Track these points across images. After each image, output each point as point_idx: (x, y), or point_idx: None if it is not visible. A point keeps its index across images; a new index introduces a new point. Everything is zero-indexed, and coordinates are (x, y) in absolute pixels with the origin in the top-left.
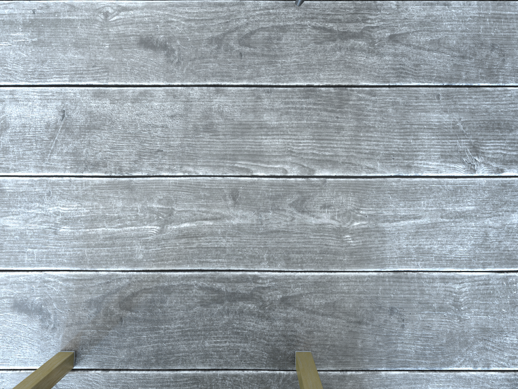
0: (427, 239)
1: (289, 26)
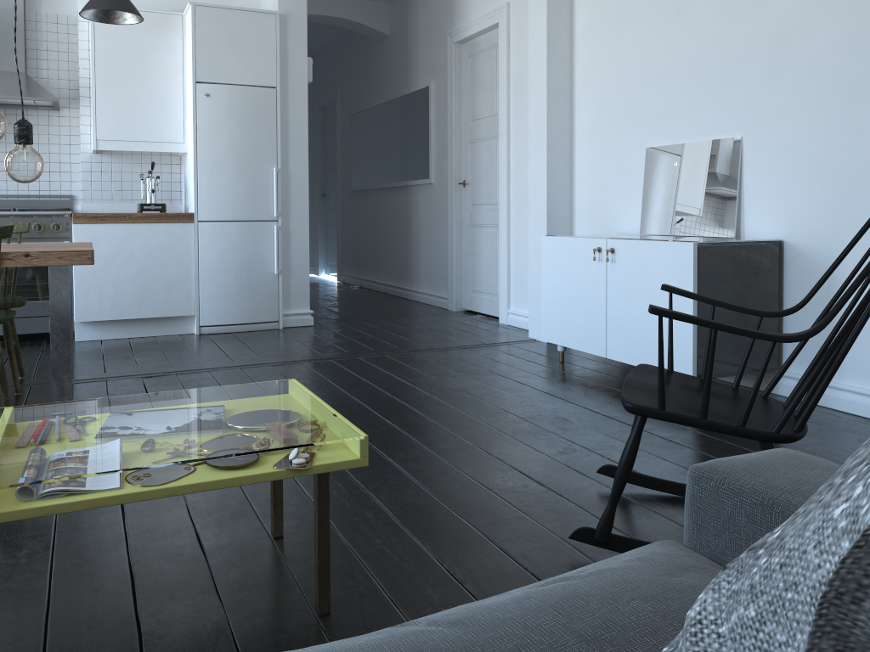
0: None
1: (557, 552)
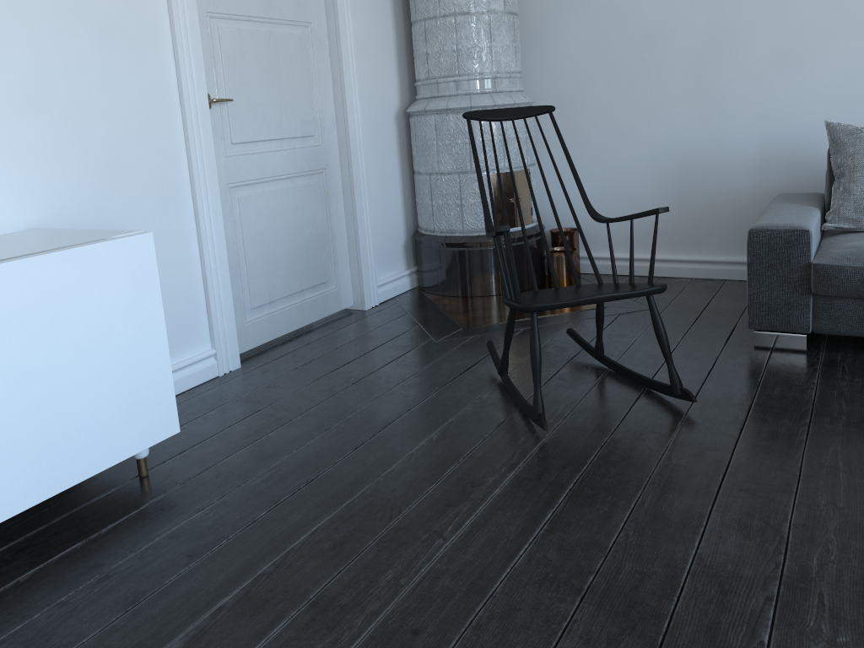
0: (854, 403)
1: (704, 415)
